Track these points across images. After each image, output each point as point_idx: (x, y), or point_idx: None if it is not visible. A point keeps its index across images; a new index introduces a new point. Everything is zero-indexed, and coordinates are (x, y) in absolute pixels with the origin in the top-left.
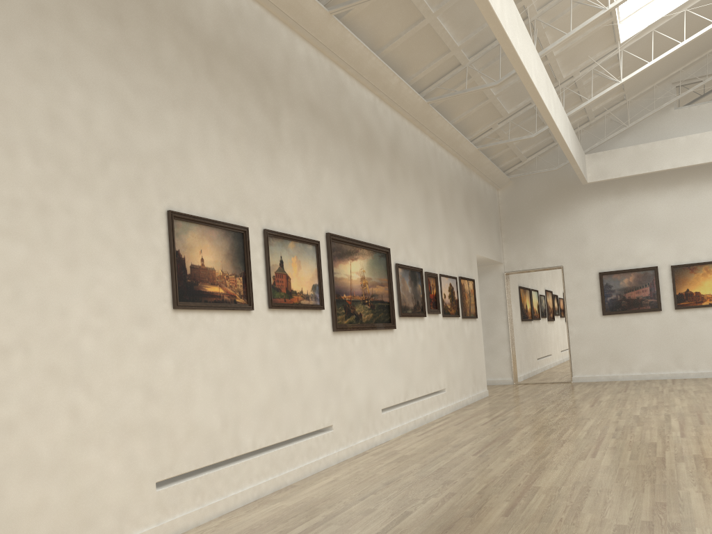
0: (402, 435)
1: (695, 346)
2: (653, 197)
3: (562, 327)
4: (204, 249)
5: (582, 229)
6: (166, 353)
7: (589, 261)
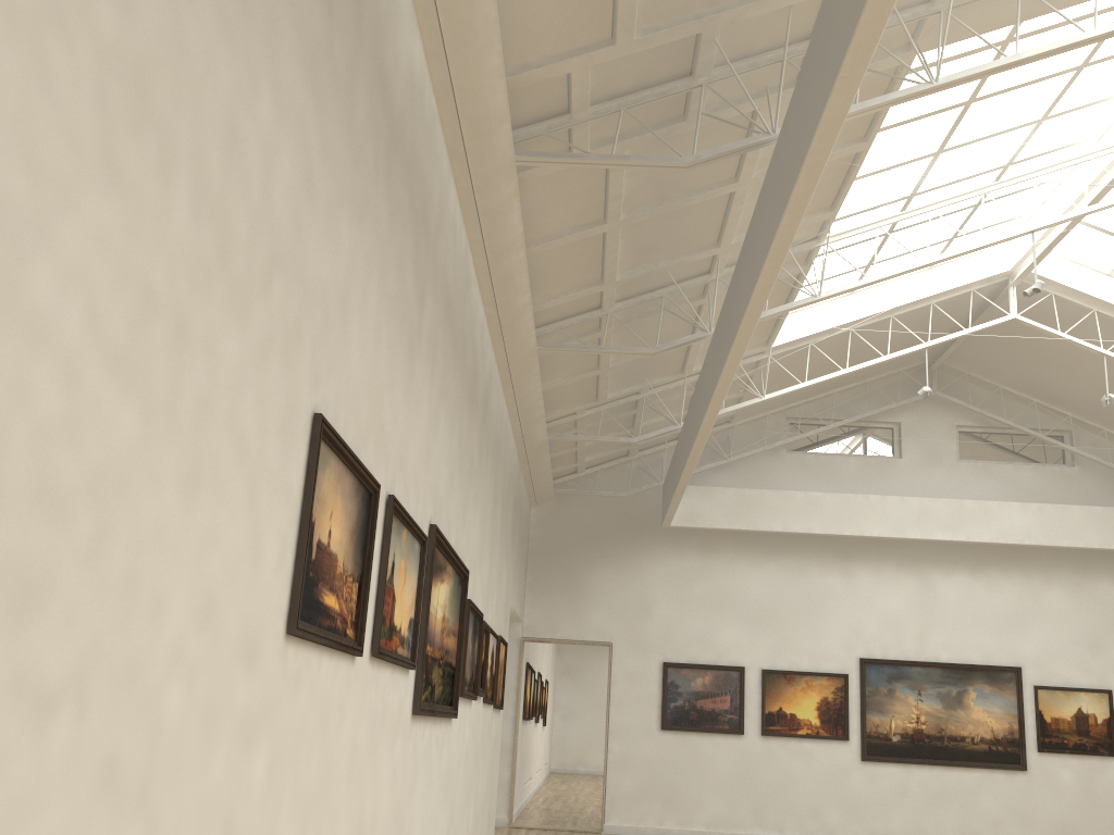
0: None
1: (783, 795)
2: (748, 566)
3: (540, 733)
4: (334, 511)
5: (647, 592)
6: (262, 739)
7: (651, 642)
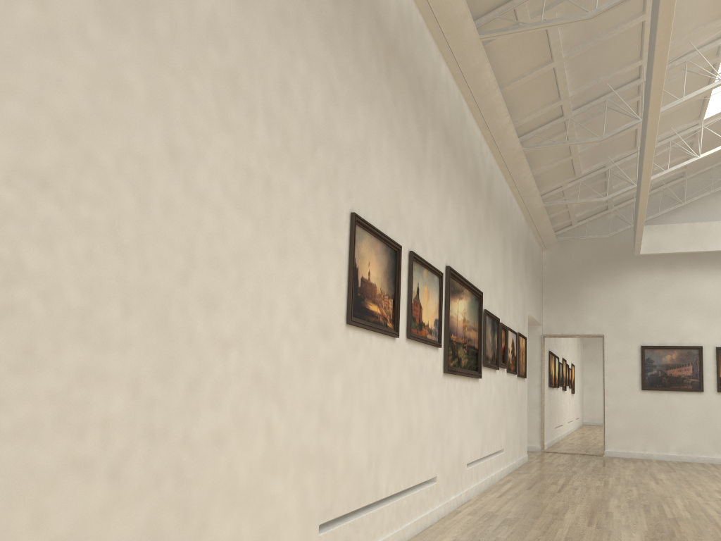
0: (479, 495)
1: None
2: (702, 277)
3: (569, 398)
4: (371, 262)
5: (627, 300)
6: (337, 373)
7: (631, 333)
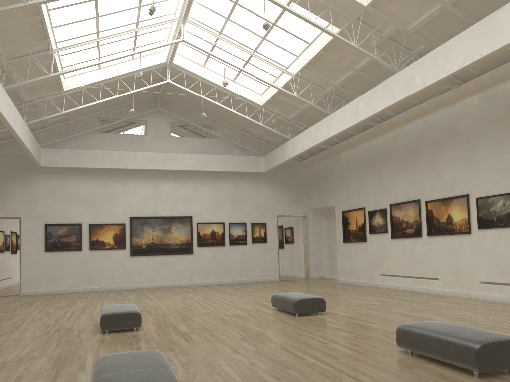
0: None
1: (99, 272)
2: (82, 182)
3: None
4: None
5: (36, 195)
6: None
7: (39, 216)
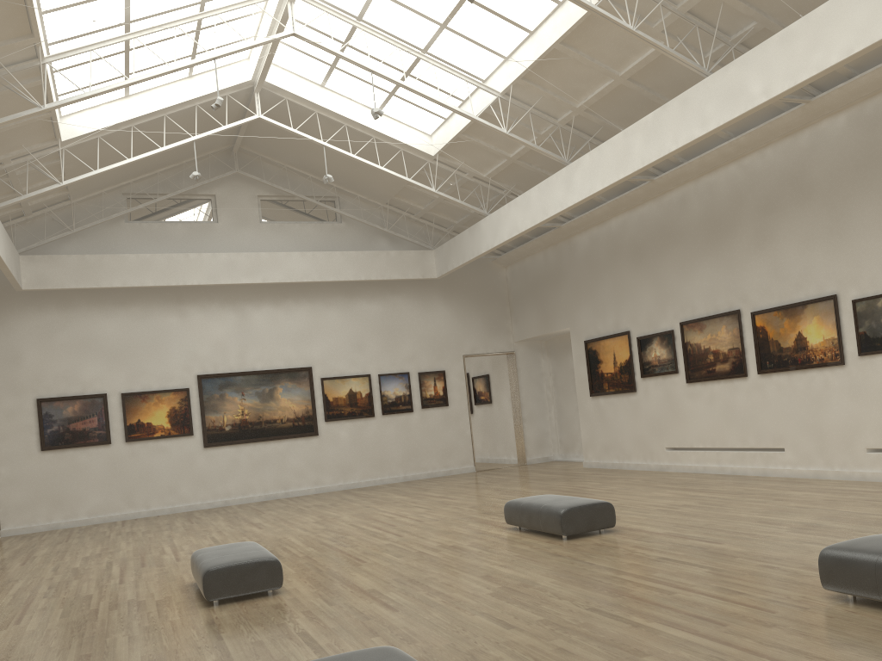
0: None
1: (147, 482)
2: (102, 315)
3: None
4: None
5: (16, 345)
6: None
7: (24, 385)
